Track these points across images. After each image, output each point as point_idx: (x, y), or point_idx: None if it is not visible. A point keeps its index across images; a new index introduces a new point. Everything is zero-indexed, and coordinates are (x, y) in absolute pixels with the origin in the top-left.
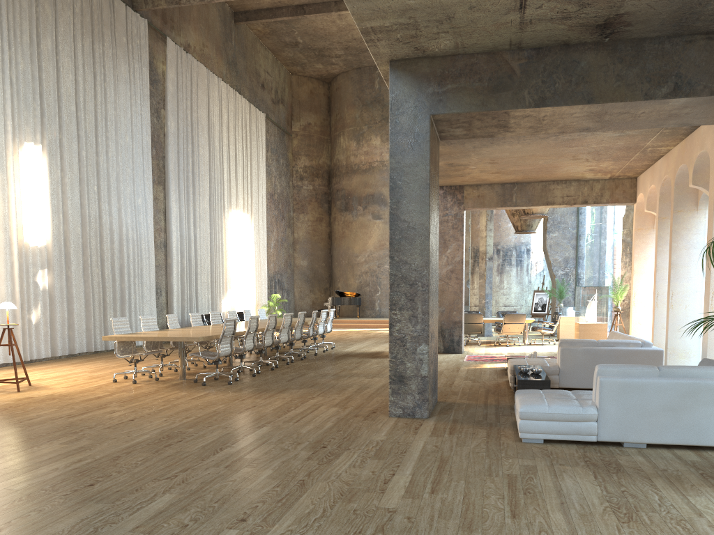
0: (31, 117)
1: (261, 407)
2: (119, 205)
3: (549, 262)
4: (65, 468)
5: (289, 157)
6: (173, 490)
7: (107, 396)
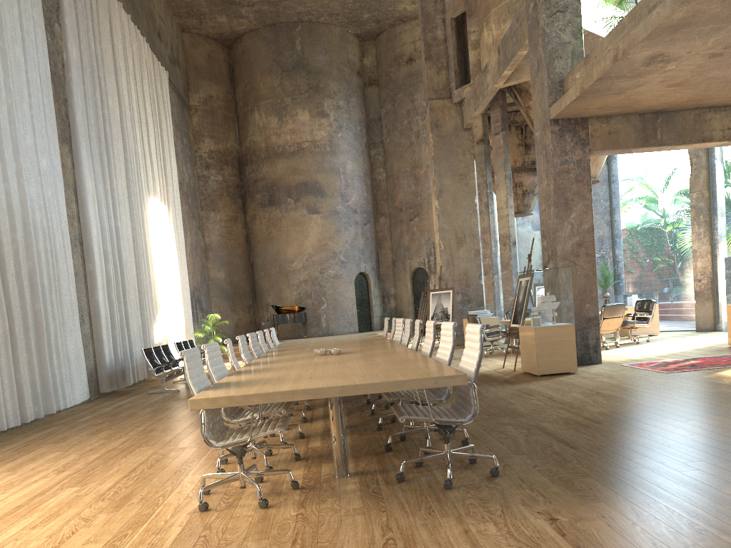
0: None
1: None
2: (17, 164)
3: None
4: None
5: (191, 138)
6: None
7: None
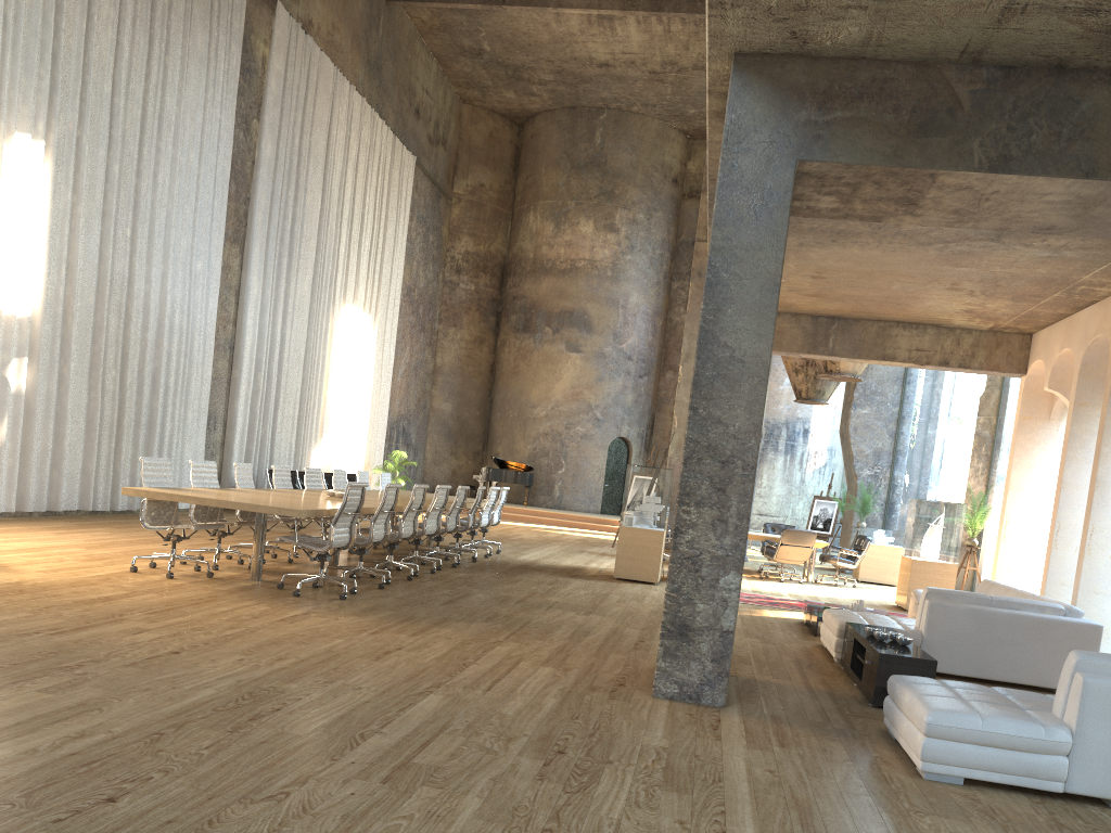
0: (32, 90)
1: (413, 652)
2: (165, 267)
3: (849, 454)
4: (53, 751)
5: (444, 234)
6: (289, 830)
7: (123, 597)
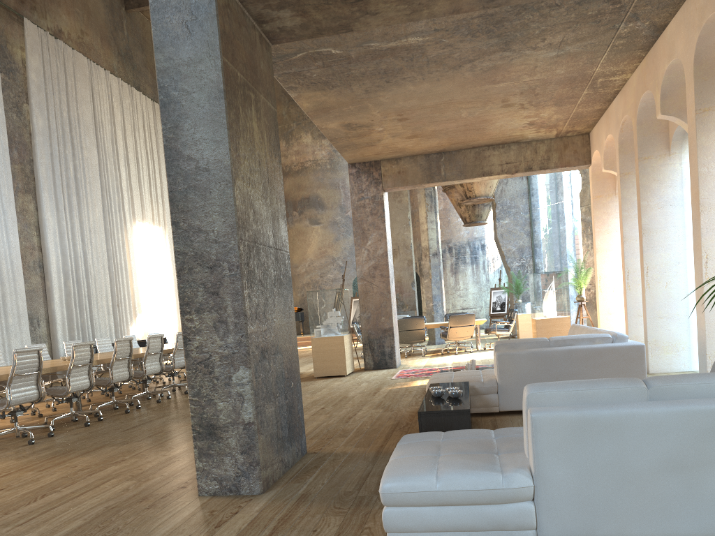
0: None
1: (10, 491)
2: None
3: (502, 254)
4: None
5: None
6: None
7: None
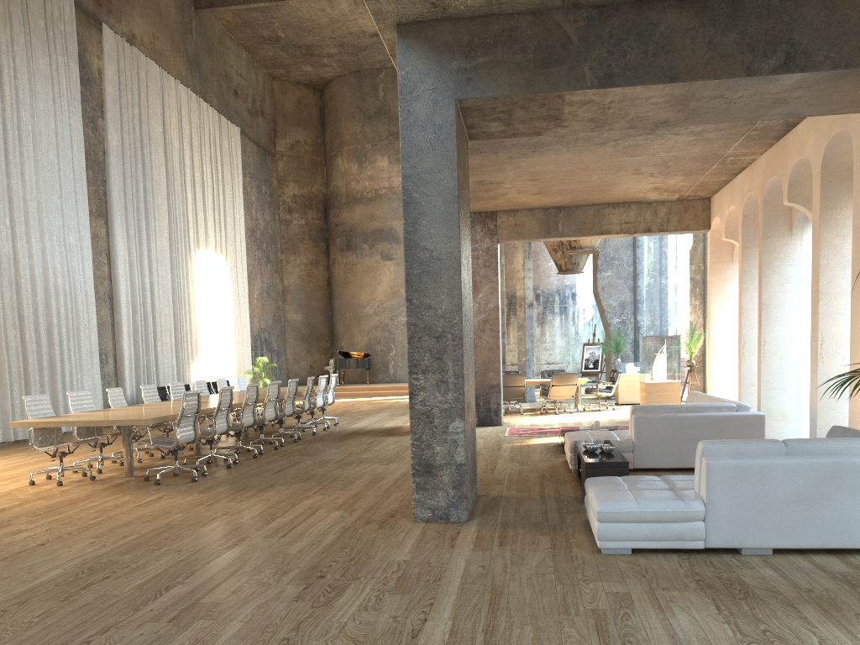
0: None
1: (235, 515)
2: (43, 244)
3: (601, 308)
4: None
5: (274, 184)
6: None
7: (16, 506)
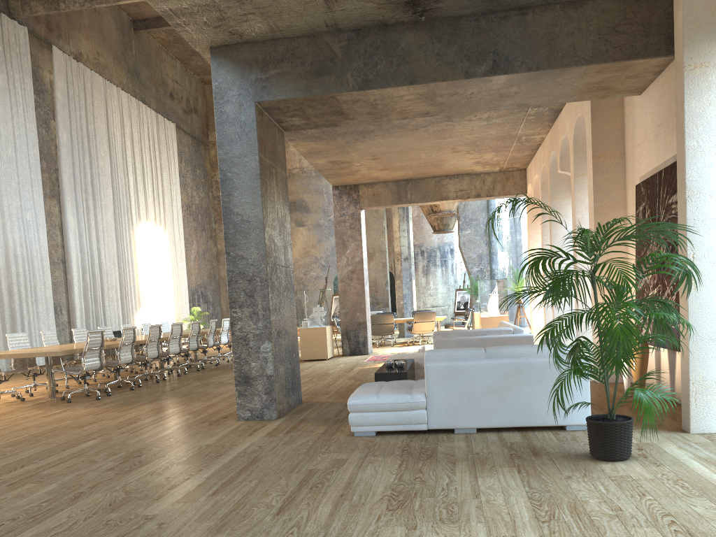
0: None
1: (109, 420)
2: (3, 220)
3: (464, 260)
4: None
5: (207, 168)
6: None
7: None
